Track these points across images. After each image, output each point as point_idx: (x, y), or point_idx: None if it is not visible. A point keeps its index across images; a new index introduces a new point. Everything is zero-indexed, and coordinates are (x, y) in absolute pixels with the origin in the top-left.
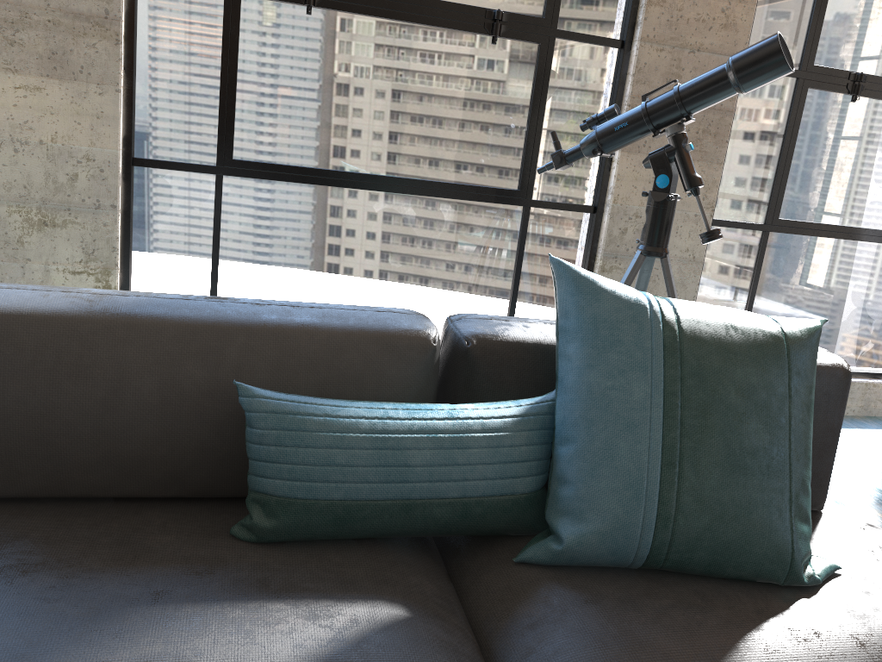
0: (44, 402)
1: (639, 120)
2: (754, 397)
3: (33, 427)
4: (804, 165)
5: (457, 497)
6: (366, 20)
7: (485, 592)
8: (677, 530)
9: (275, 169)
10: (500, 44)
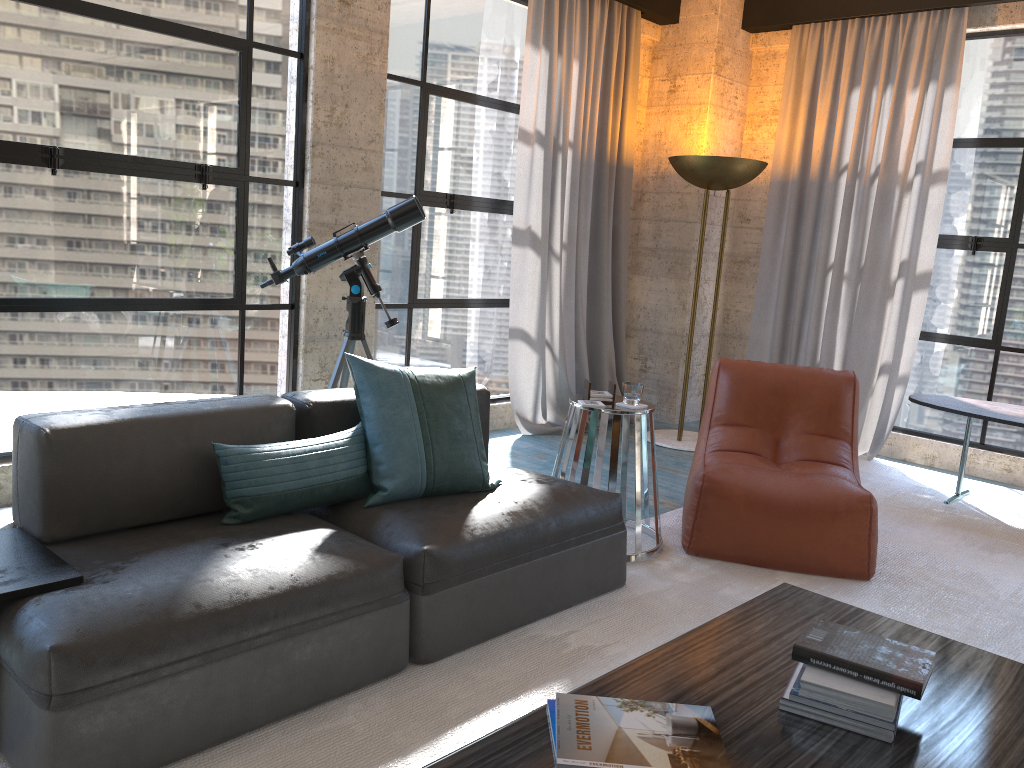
0: (104, 473)
1: (334, 250)
2: (455, 408)
3: (99, 489)
4: (427, 259)
5: (333, 481)
6: (101, 176)
7: (356, 523)
8: (436, 473)
9: (35, 302)
10: (209, 189)
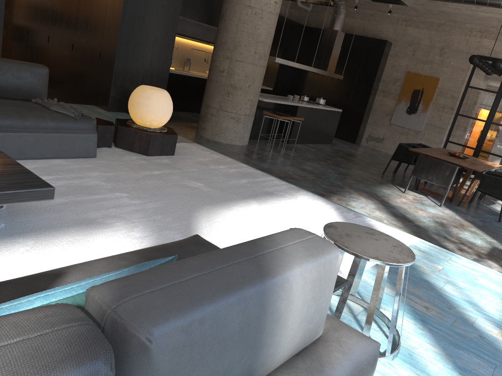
0: None
1: None
2: None
3: None
4: None
5: None
6: None
7: None
8: None
9: None
10: None
